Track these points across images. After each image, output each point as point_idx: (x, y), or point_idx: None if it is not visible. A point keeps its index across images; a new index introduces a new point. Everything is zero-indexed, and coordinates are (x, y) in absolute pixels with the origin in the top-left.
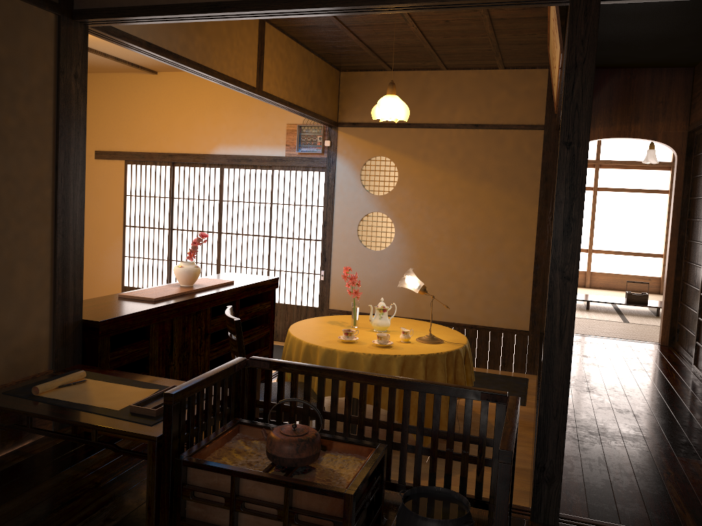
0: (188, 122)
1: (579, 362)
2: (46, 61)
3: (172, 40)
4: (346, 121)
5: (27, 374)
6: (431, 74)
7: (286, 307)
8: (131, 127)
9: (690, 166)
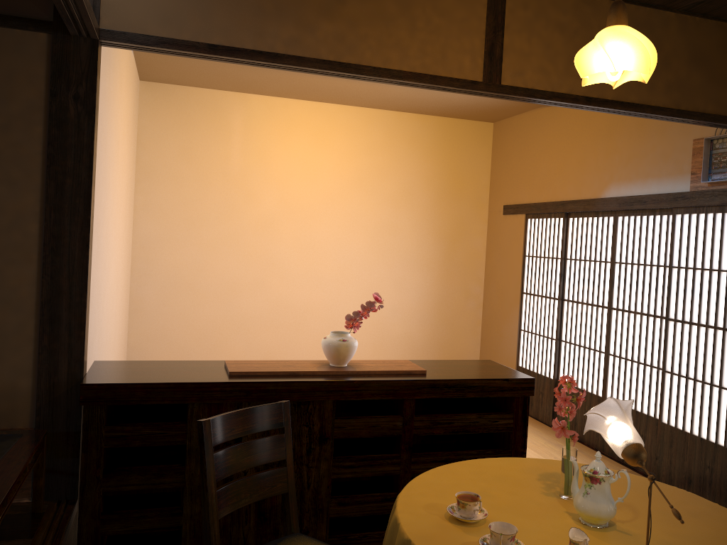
0: (581, 158)
1: None
2: (33, 85)
3: (265, 36)
4: None
5: None
6: None
7: (684, 438)
8: (531, 173)
9: None
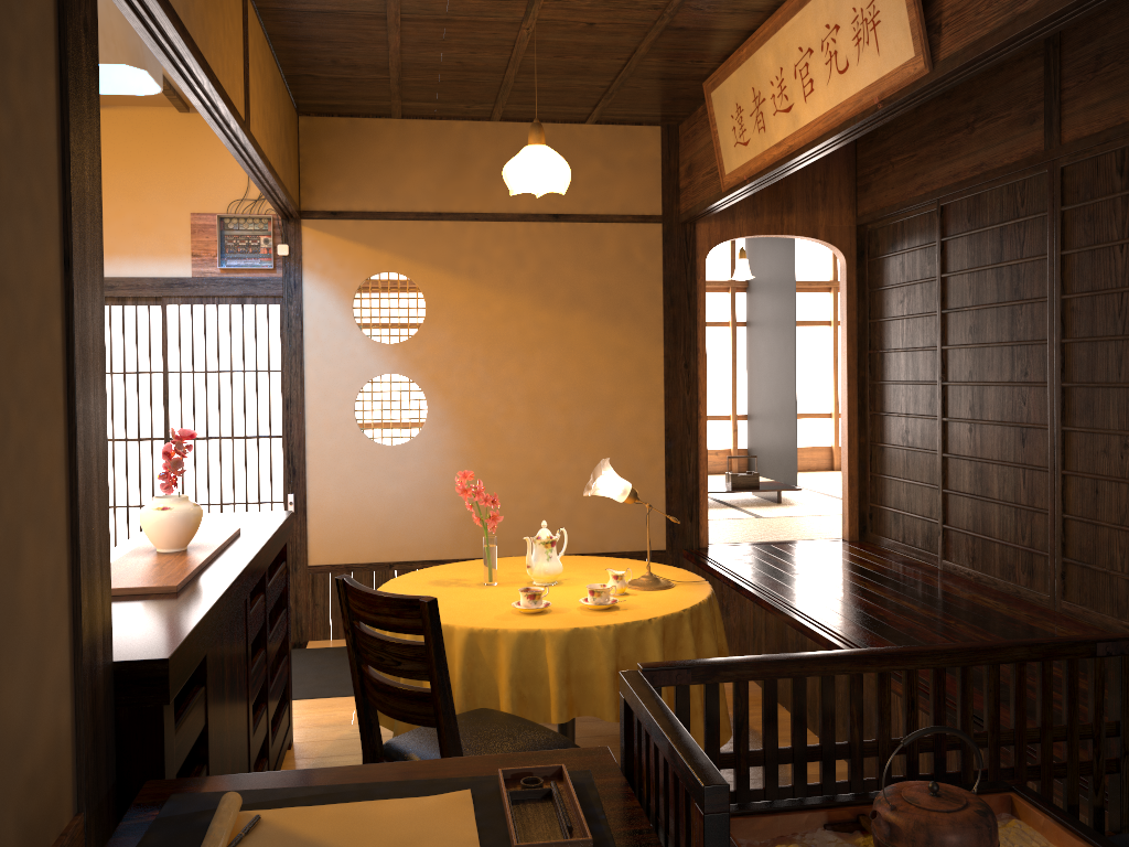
0: None
1: (804, 584)
2: None
3: None
4: (317, 208)
5: (46, 846)
6: (472, 127)
7: None
8: None
9: (863, 274)
